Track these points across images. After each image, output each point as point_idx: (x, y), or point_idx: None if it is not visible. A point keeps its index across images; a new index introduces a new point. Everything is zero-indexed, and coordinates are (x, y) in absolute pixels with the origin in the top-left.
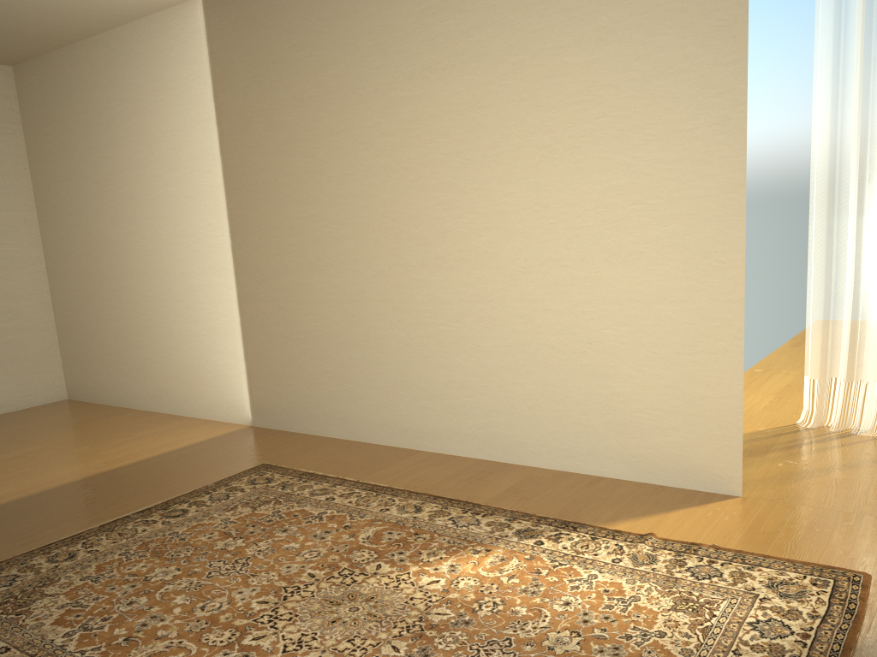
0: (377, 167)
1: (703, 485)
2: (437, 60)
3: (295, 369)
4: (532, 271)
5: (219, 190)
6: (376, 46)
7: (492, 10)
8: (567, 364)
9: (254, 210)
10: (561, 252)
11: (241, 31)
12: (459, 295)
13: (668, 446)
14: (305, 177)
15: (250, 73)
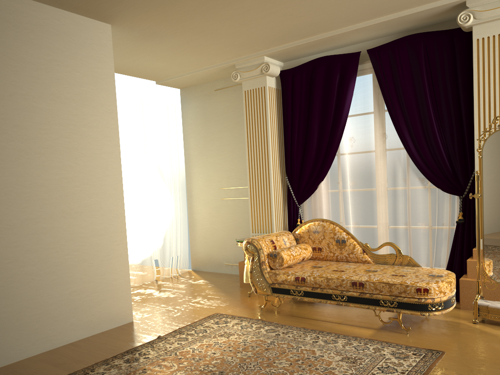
0: None
1: (118, 323)
2: None
3: None
4: (16, 227)
5: None
6: None
7: None
8: (43, 282)
9: None
10: (36, 214)
11: None
12: None
13: (102, 310)
14: None
15: None
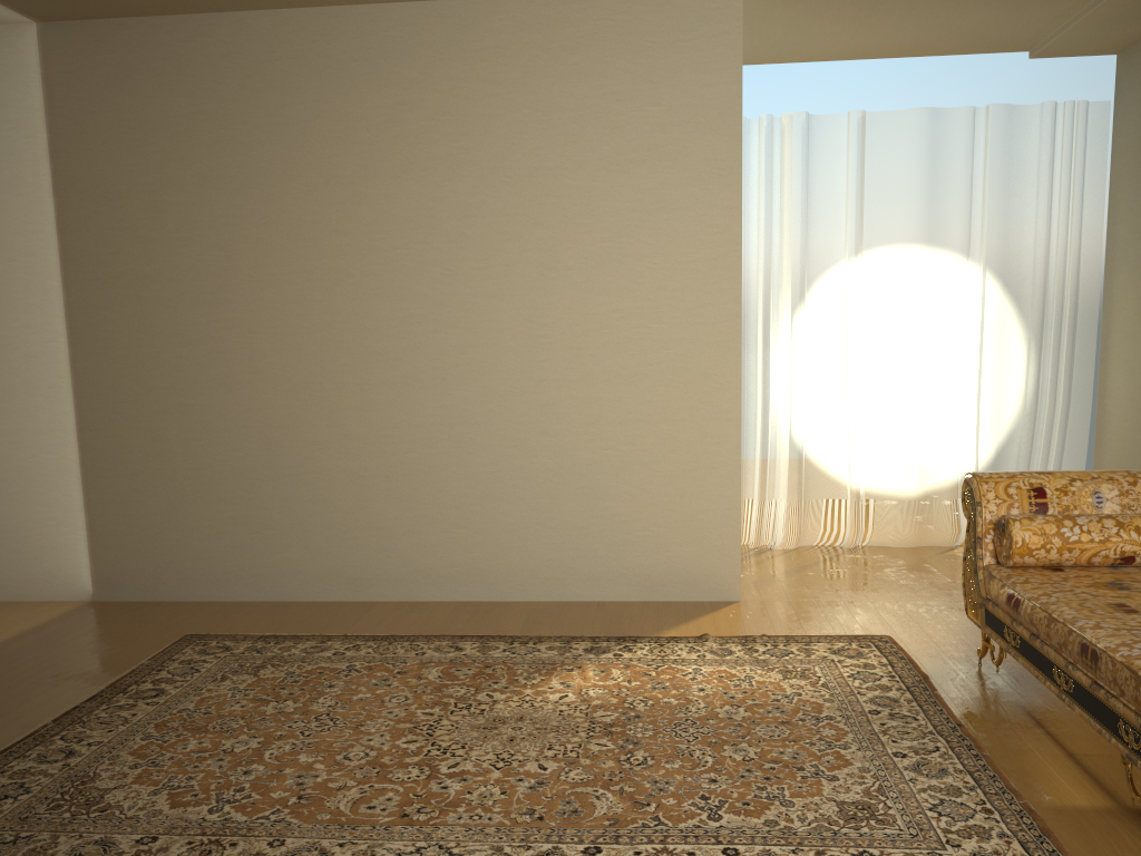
0: (324, 269)
1: (705, 595)
2: (413, 160)
3: (179, 518)
4: (526, 391)
5: (52, 280)
6: (329, 132)
7: (483, 119)
8: (565, 488)
9: (117, 310)
10: (559, 372)
11: (109, 80)
12: (434, 418)
13: (671, 562)
14: (210, 273)
15: (121, 135)
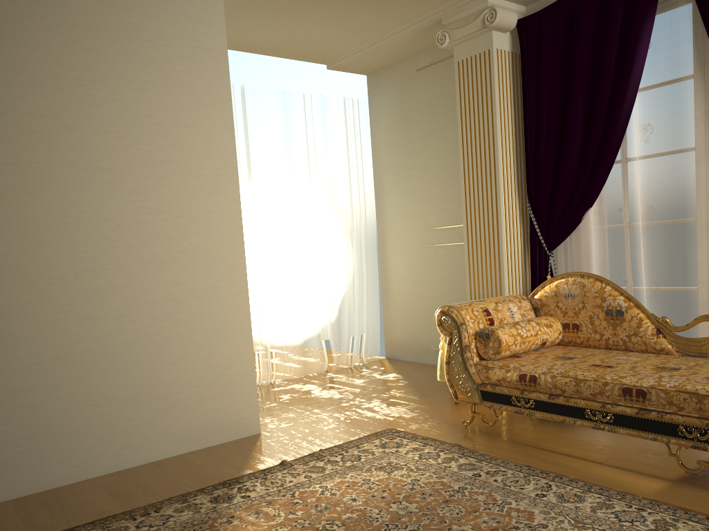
0: None
1: (236, 434)
2: None
3: None
4: (66, 282)
5: None
6: None
7: (0, 21)
8: (112, 367)
9: None
10: (98, 262)
11: None
12: None
13: (208, 413)
14: None
15: None
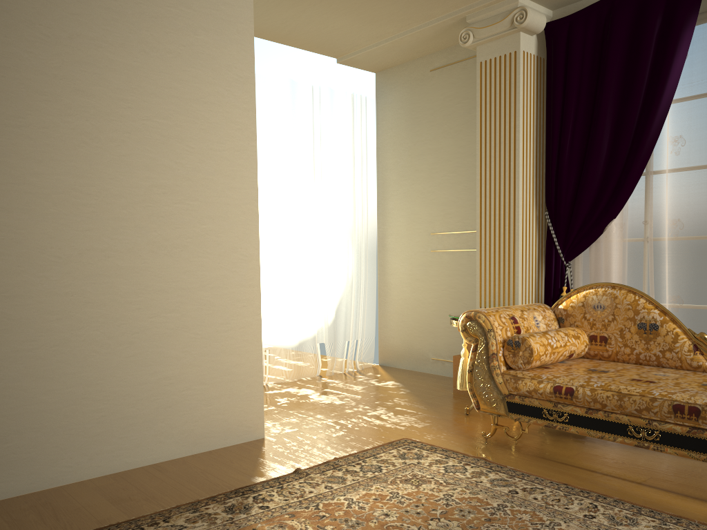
0: None
1: (238, 438)
2: None
3: None
4: (69, 261)
5: None
6: None
7: None
8: (113, 358)
9: None
10: (105, 242)
11: None
12: None
13: (211, 414)
14: None
15: None
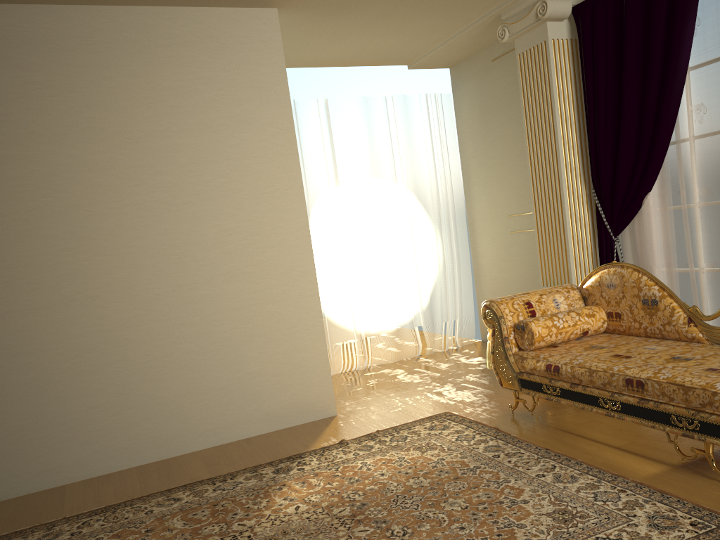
0: None
1: (314, 416)
2: (46, 127)
3: None
4: (166, 296)
5: None
6: None
7: (103, 96)
8: (206, 362)
9: None
10: (190, 279)
11: None
12: (94, 327)
13: (289, 399)
14: None
15: None
